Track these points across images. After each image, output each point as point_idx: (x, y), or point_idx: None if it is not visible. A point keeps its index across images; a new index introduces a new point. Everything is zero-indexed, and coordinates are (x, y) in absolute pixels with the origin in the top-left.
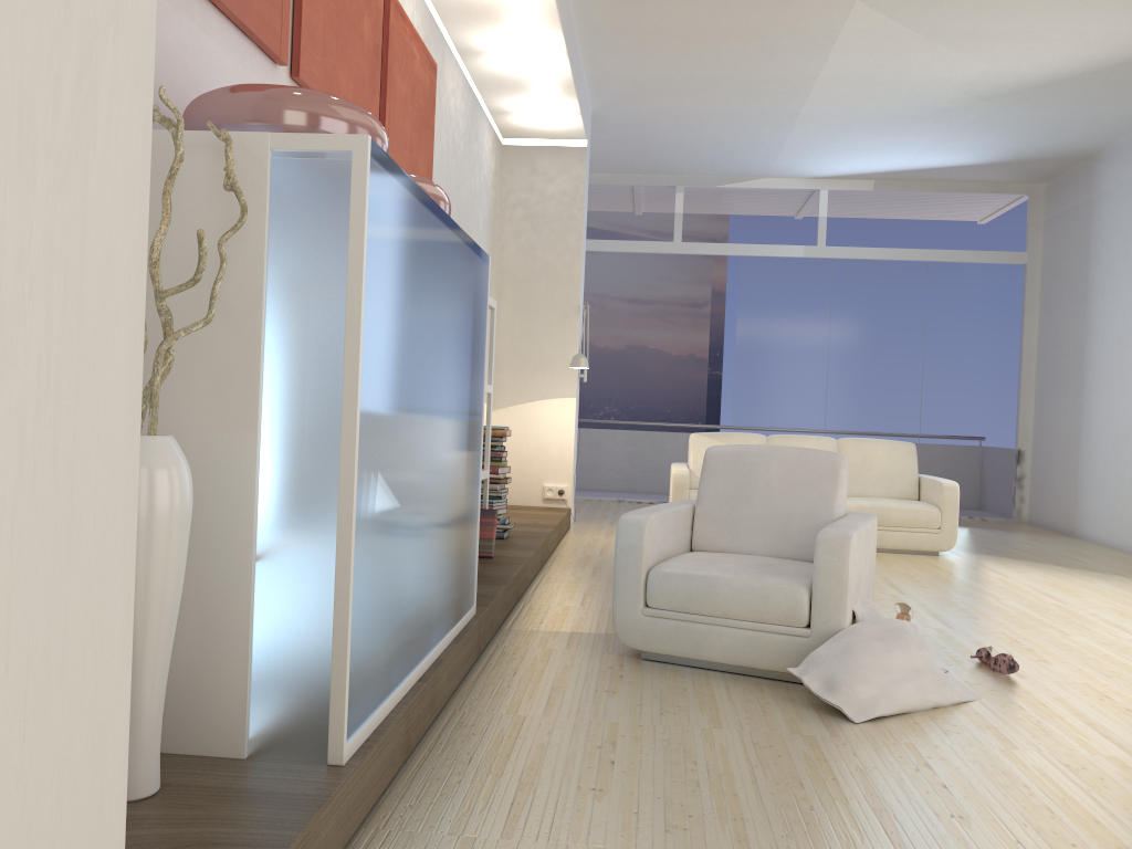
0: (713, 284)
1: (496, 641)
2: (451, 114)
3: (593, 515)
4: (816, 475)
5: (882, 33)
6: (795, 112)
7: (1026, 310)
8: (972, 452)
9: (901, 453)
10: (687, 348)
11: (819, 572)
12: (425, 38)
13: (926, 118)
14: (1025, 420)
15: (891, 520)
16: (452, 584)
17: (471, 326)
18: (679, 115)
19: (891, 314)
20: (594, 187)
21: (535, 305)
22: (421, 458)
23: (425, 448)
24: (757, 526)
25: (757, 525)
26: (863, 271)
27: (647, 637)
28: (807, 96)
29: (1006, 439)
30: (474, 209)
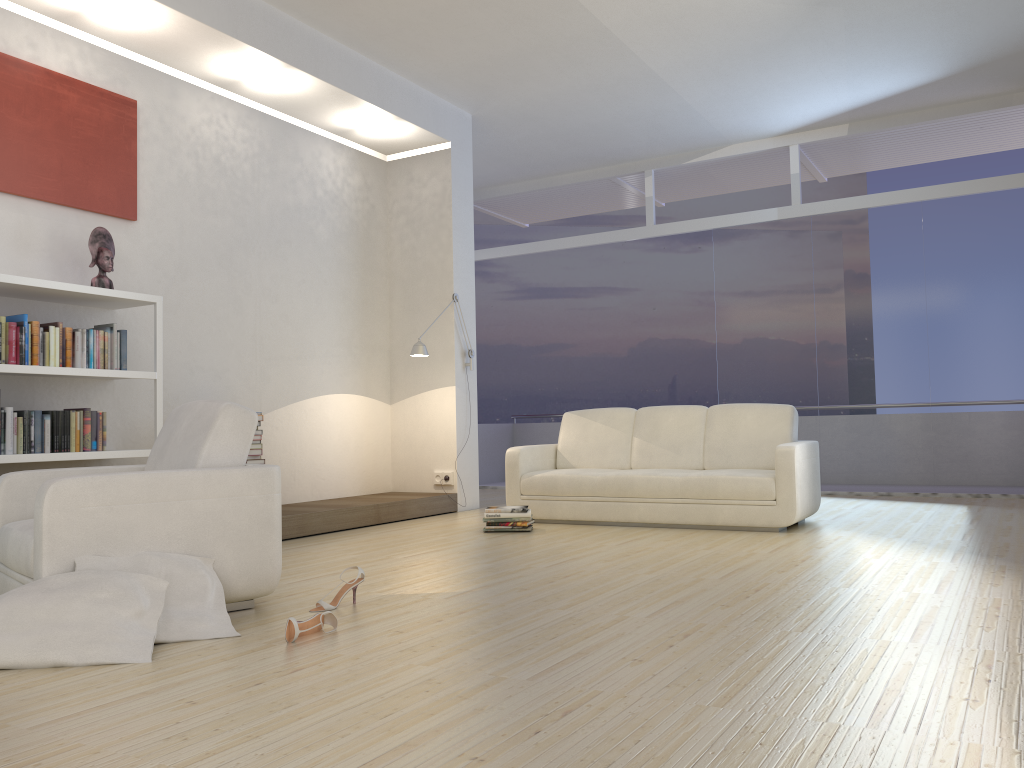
0: None
1: None
2: (207, 141)
3: None
4: (201, 427)
5: None
6: (646, 69)
7: None
8: (1000, 416)
9: (773, 417)
10: None
11: (34, 519)
12: (111, 80)
13: (790, 42)
14: None
15: (719, 492)
16: None
17: None
18: (548, 100)
19: (883, 267)
20: (579, 187)
21: (418, 302)
22: None
23: None
24: None
25: None
26: (846, 224)
27: None
28: (631, 50)
29: None
30: (299, 221)
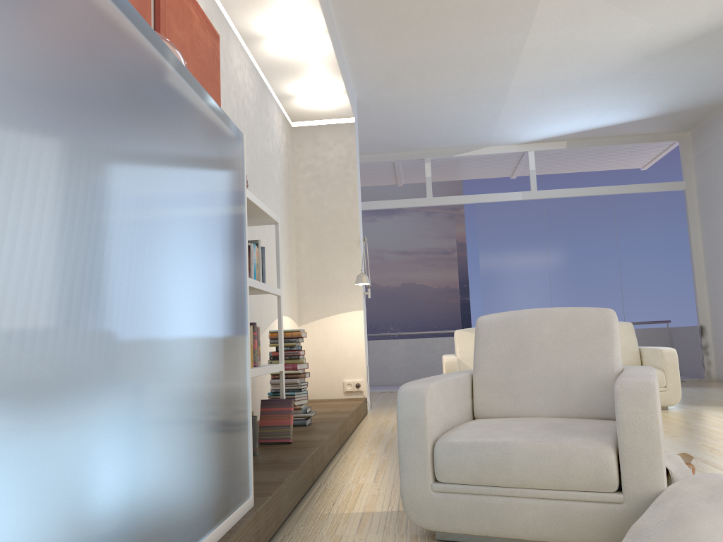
0: (457, 238)
1: (284, 531)
2: (239, 84)
3: (385, 403)
4: (590, 331)
5: (571, 1)
6: (507, 84)
7: (690, 222)
8: (666, 331)
9: (622, 331)
10: (443, 282)
11: (625, 427)
12: (206, 11)
13: (605, 81)
14: (702, 303)
15: None
16: (207, 478)
17: (218, 190)
18: (421, 96)
19: (591, 234)
20: (366, 165)
21: (326, 242)
22: (118, 314)
23: (126, 302)
24: (538, 388)
25: (538, 386)
26: (567, 205)
27: (440, 515)
28: (515, 69)
29: (690, 318)
30: (269, 166)
